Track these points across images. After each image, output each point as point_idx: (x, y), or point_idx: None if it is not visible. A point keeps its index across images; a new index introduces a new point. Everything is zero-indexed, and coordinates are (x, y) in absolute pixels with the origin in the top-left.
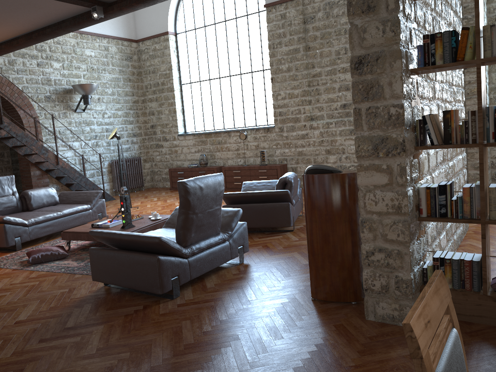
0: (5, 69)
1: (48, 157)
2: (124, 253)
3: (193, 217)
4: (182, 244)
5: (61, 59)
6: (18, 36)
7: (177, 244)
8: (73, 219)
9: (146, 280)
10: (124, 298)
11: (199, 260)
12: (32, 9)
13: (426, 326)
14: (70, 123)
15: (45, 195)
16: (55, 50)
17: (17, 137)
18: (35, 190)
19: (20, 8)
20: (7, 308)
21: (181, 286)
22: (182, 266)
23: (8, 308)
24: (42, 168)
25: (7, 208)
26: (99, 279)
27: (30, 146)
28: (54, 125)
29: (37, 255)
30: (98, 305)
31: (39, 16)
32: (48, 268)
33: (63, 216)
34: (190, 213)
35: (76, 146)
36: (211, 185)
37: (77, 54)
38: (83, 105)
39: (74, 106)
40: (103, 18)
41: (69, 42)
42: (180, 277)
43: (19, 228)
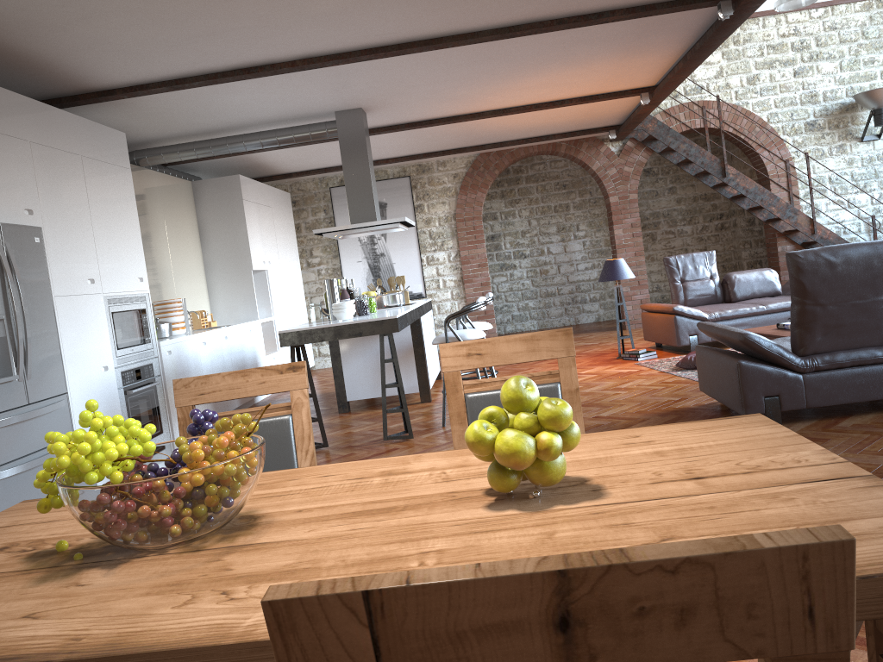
0: (742, 93)
1: (797, 222)
2: (716, 354)
3: (815, 310)
4: (797, 351)
5: (837, 54)
6: (680, 59)
7: (779, 348)
8: (785, 318)
9: (730, 394)
10: (718, 417)
11: (828, 380)
12: (657, 28)
13: (469, 355)
14: (851, 163)
15: (757, 280)
16: (827, 41)
17: (747, 194)
18: (742, 273)
19: (643, 32)
20: (604, 404)
21: (804, 418)
22: (787, 383)
23: (605, 405)
24: (795, 241)
25: (700, 296)
26: (702, 389)
27: (767, 207)
28: (808, 170)
29: (689, 357)
30: (681, 418)
31: (675, 32)
32: (693, 375)
33: (768, 312)
34: (807, 304)
35: (861, 200)
36: (858, 260)
37: (869, 38)
38: (878, 128)
39: (859, 131)
40: (744, 12)
41: (853, 20)
42: (783, 399)
43: (695, 323)
